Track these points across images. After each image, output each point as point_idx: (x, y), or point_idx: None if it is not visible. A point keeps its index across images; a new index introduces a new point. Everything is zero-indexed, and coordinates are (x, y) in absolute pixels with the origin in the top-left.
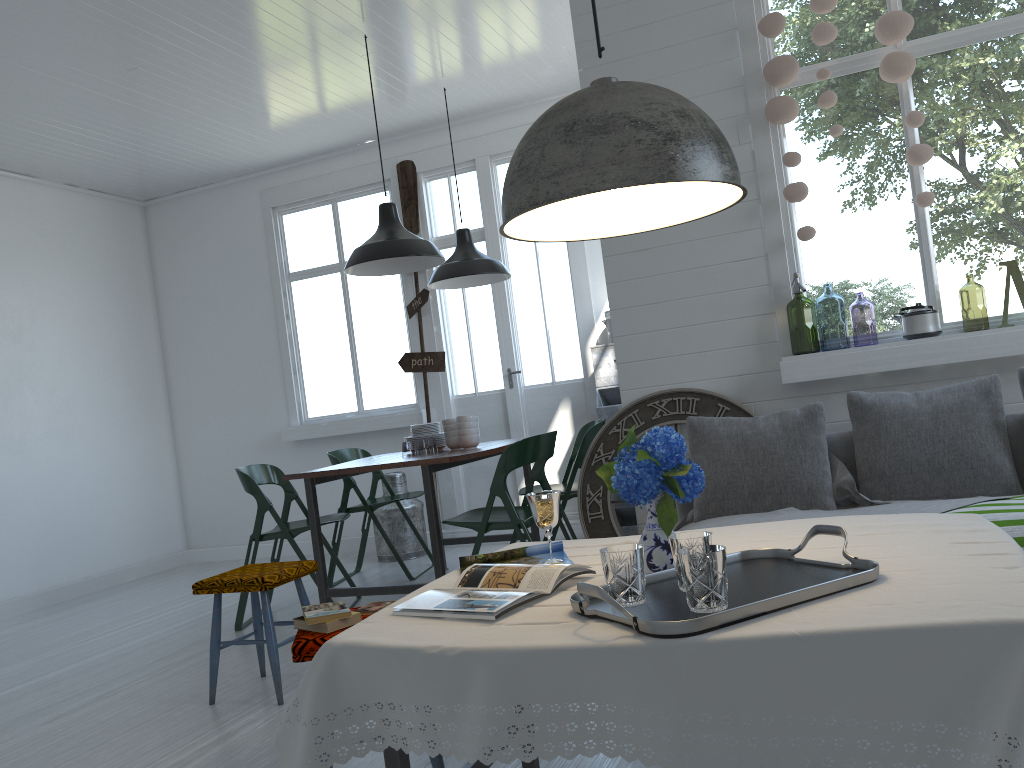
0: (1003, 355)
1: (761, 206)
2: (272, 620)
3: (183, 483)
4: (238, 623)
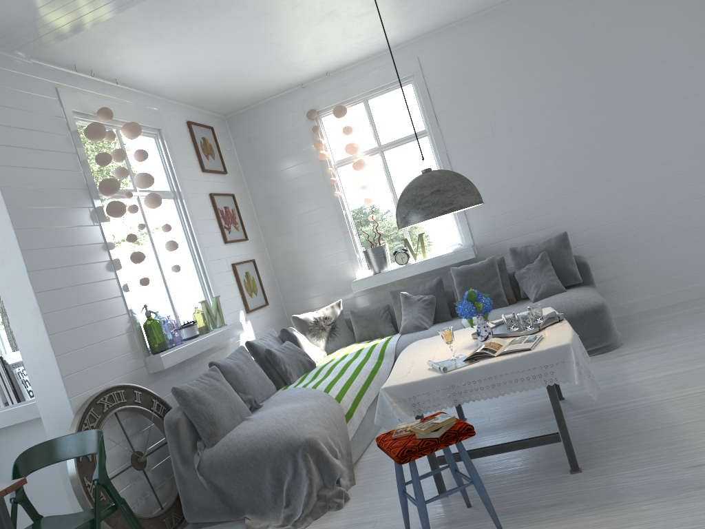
0: (222, 341)
1: (114, 264)
2: None
3: None
4: None
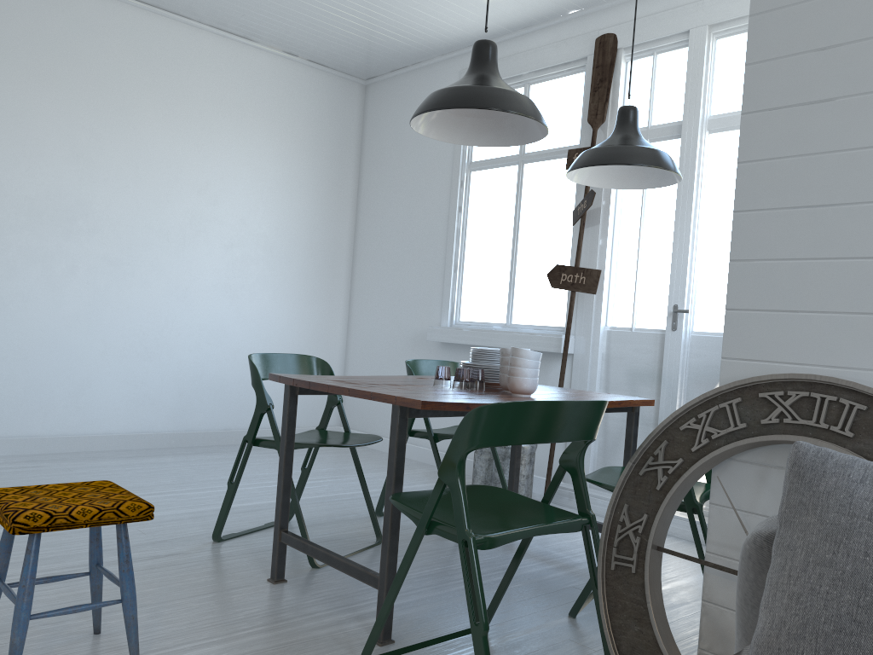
0: None
1: None
2: (30, 578)
3: (347, 361)
4: (215, 533)
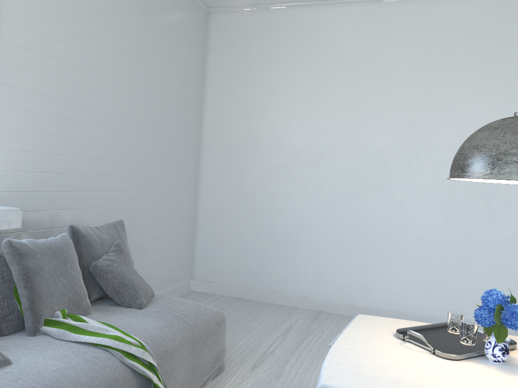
0: None
1: None
2: None
3: None
4: None
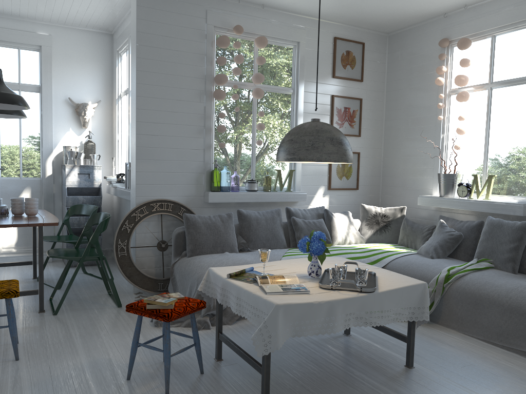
0: (276, 201)
1: (205, 129)
2: (13, 314)
3: None
4: None
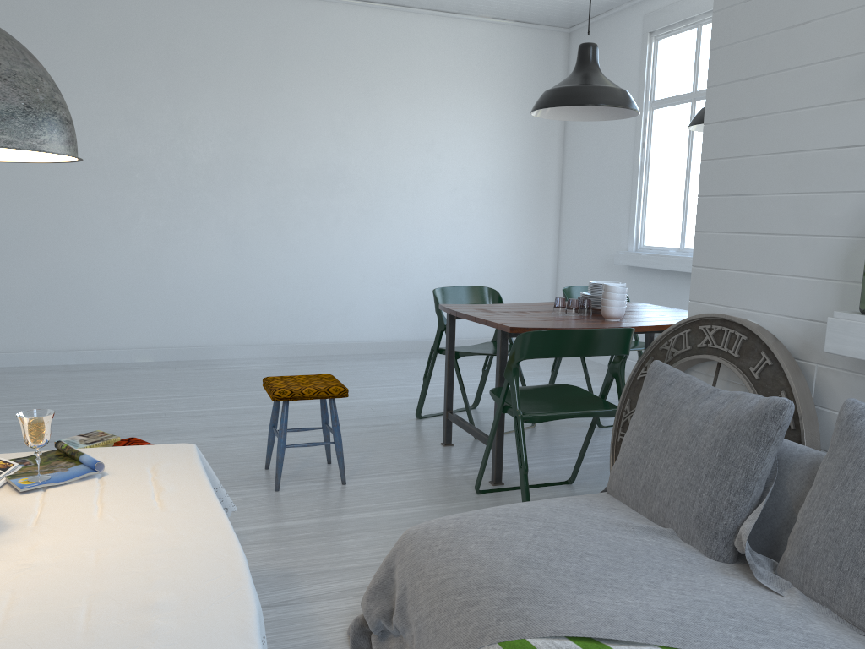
0: None
1: None
2: (284, 425)
3: (558, 281)
4: (416, 413)
